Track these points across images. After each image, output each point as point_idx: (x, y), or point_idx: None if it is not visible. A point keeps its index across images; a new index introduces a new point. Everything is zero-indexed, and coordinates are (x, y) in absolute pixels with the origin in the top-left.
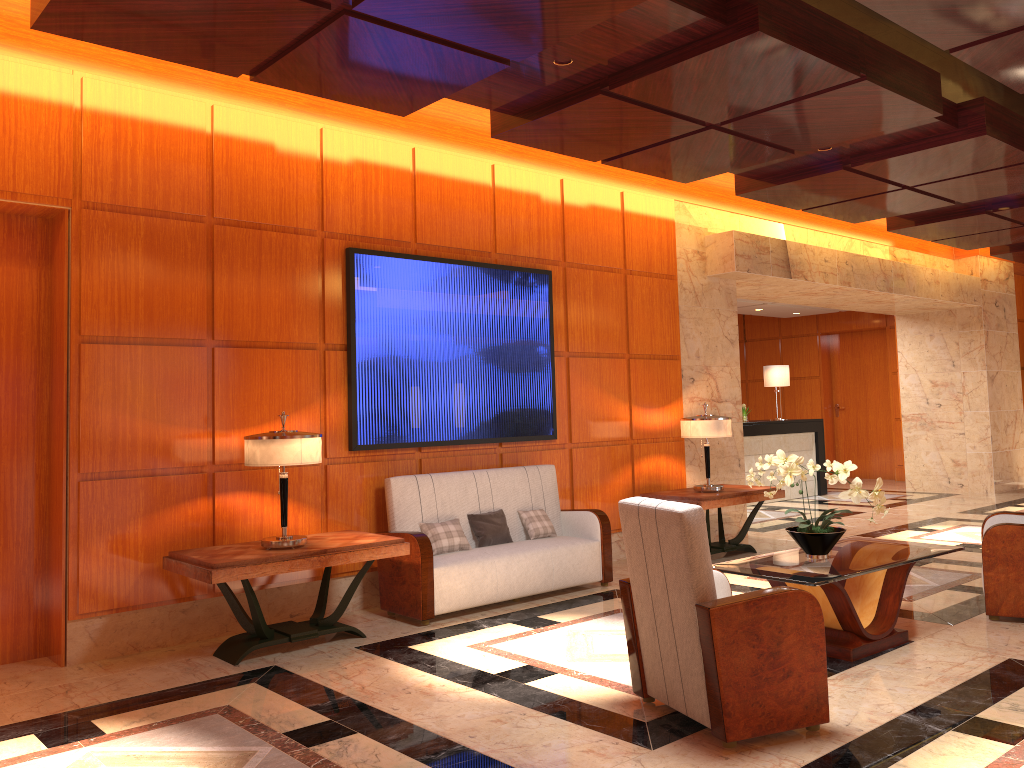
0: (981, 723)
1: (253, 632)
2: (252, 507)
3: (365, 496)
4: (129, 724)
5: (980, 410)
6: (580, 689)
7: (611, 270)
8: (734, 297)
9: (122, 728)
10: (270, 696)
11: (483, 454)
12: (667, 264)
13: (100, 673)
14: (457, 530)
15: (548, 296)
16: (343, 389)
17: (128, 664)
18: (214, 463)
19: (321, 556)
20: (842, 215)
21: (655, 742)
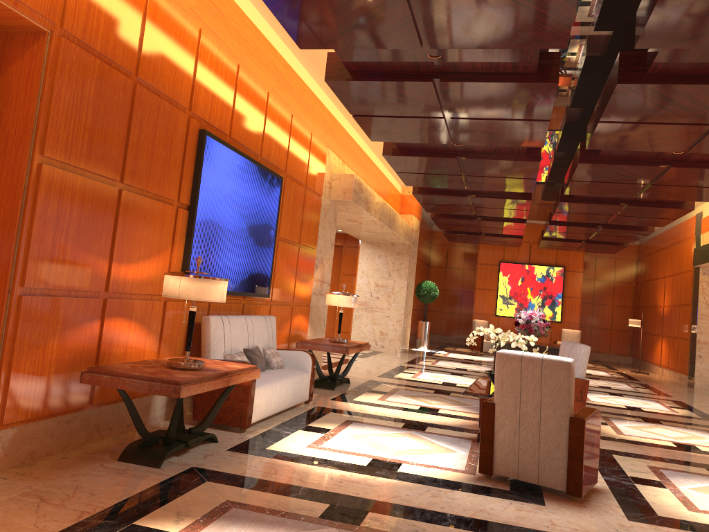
0: (637, 479)
1: (150, 440)
2: (124, 331)
3: (181, 329)
4: (177, 523)
5: (400, 304)
6: (436, 473)
7: (300, 184)
8: (336, 216)
9: (179, 527)
10: (246, 491)
11: (235, 303)
12: (320, 187)
13: (38, 481)
14: (247, 360)
15: (279, 195)
16: (183, 241)
17: (49, 472)
18: (107, 290)
19: (227, 377)
20: (409, 180)
21: (537, 501)
